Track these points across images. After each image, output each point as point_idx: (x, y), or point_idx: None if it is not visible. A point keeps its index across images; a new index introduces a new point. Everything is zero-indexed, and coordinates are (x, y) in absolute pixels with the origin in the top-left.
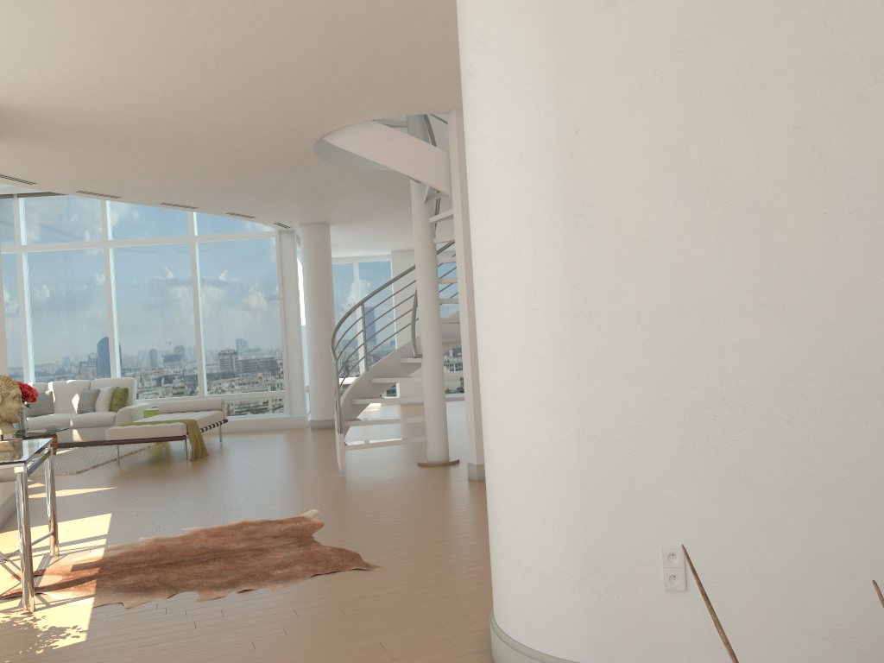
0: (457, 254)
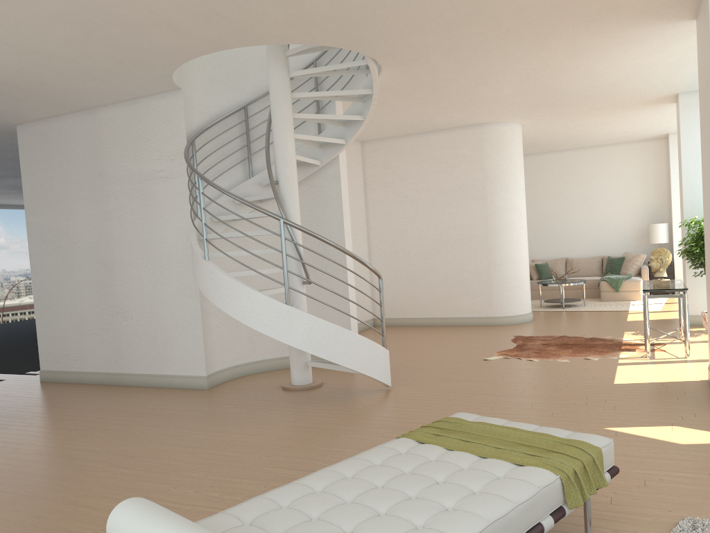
0: (344, 201)
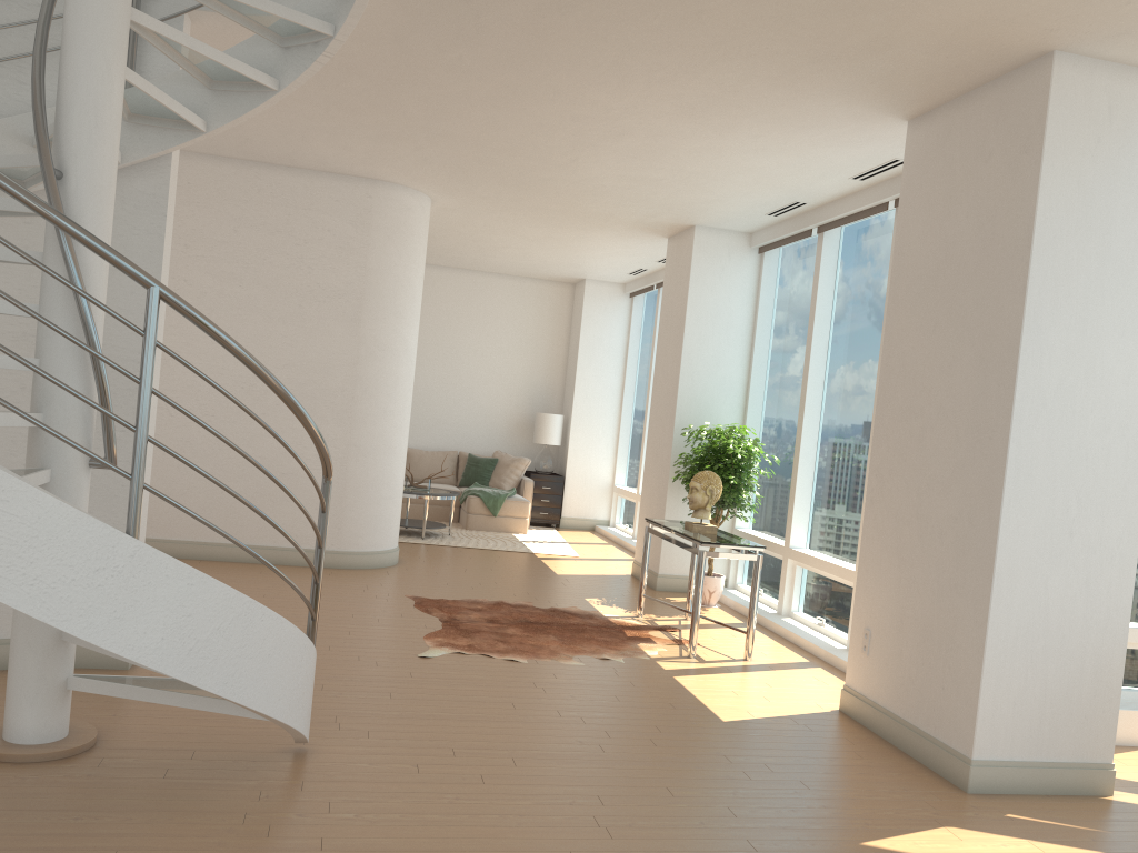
0: (164, 267)
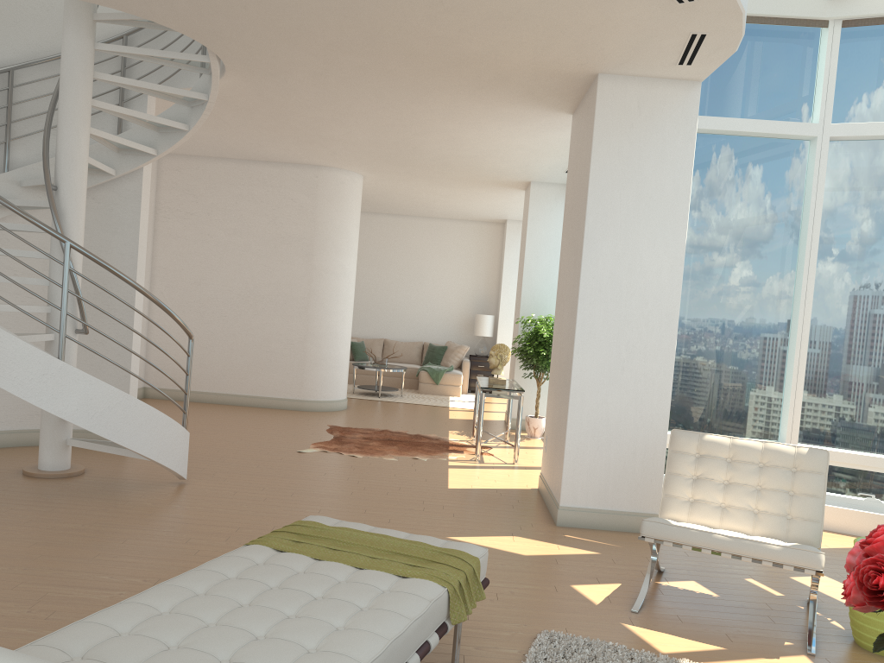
0: (142, 229)
